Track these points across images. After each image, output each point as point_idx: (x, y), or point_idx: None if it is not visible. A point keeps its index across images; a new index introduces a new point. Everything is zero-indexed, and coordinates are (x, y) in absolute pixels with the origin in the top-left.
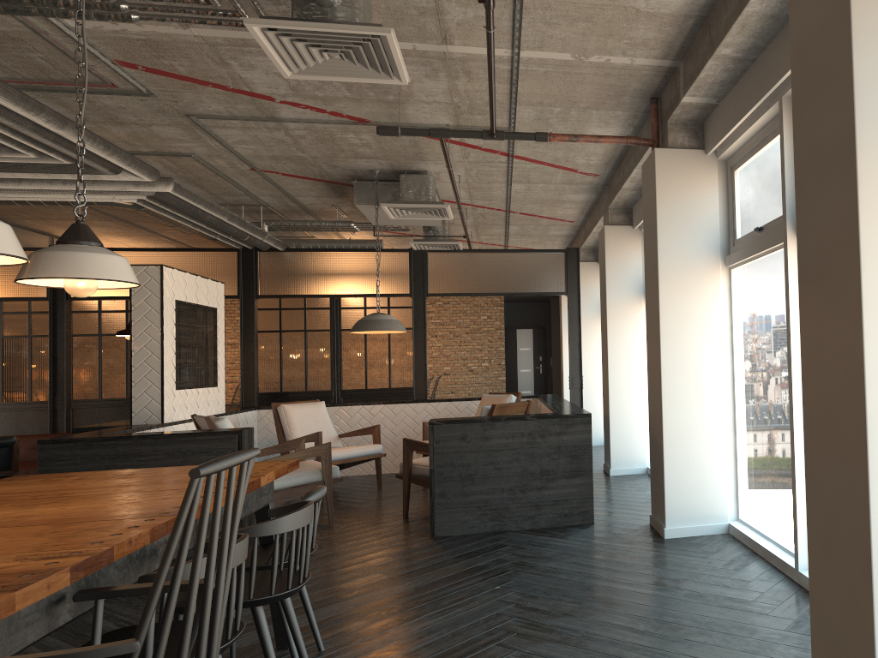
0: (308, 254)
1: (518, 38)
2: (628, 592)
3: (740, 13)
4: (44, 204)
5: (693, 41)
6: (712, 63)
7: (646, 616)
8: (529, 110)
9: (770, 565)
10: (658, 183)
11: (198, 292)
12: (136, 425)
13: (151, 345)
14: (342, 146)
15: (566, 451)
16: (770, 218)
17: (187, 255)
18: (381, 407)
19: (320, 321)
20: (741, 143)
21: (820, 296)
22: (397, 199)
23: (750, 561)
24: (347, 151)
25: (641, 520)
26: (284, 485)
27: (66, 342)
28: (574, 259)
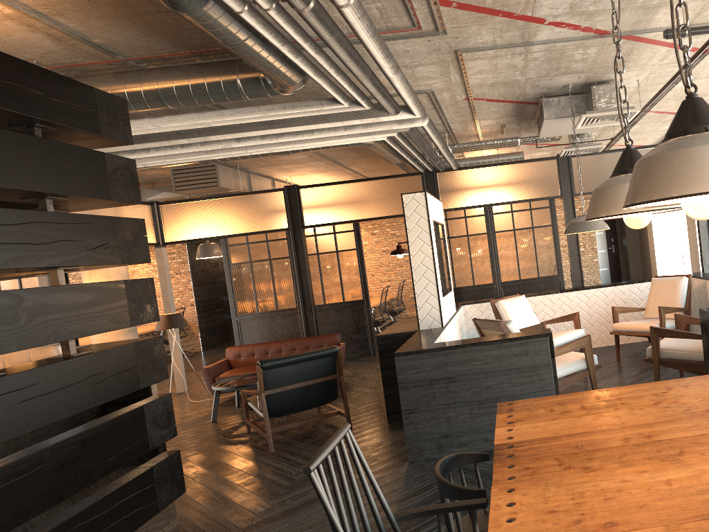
0: (475, 170)
1: None
2: None
3: None
4: (310, 150)
5: None
6: None
7: None
8: None
9: None
10: None
11: (437, 212)
12: (425, 330)
13: (425, 261)
14: (562, 63)
15: None
16: None
17: (383, 182)
18: (558, 295)
19: (478, 226)
20: None
21: None
22: (579, 110)
23: None
24: (561, 68)
25: None
26: (560, 375)
27: (306, 262)
28: None
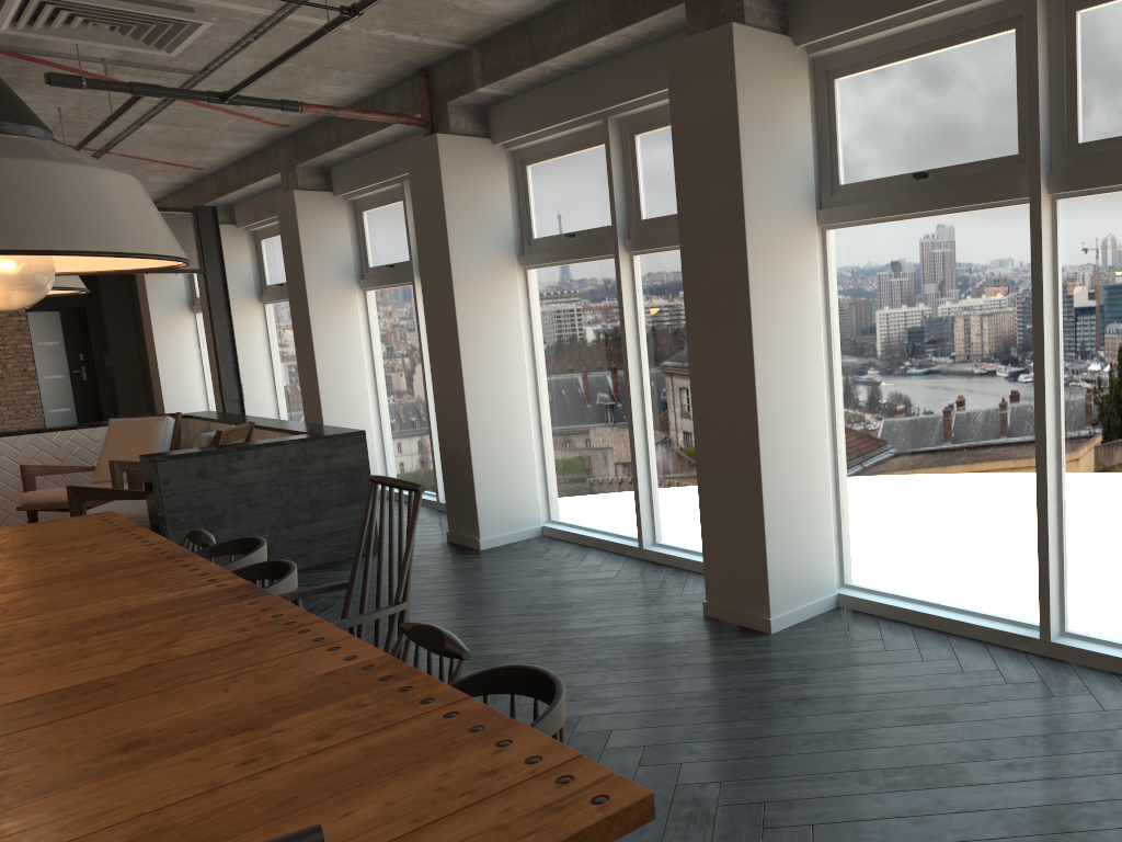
0: None
1: (295, 4)
2: (493, 593)
3: (583, 44)
4: None
5: (500, 36)
6: (531, 70)
7: (532, 604)
8: (248, 60)
9: (608, 552)
10: (444, 174)
11: None
12: None
13: None
14: None
15: (339, 476)
16: (584, 225)
17: None
18: None
19: None
20: (541, 141)
21: (710, 326)
22: None
23: (587, 552)
24: None
25: (434, 539)
26: None
27: None
28: (209, 222)
